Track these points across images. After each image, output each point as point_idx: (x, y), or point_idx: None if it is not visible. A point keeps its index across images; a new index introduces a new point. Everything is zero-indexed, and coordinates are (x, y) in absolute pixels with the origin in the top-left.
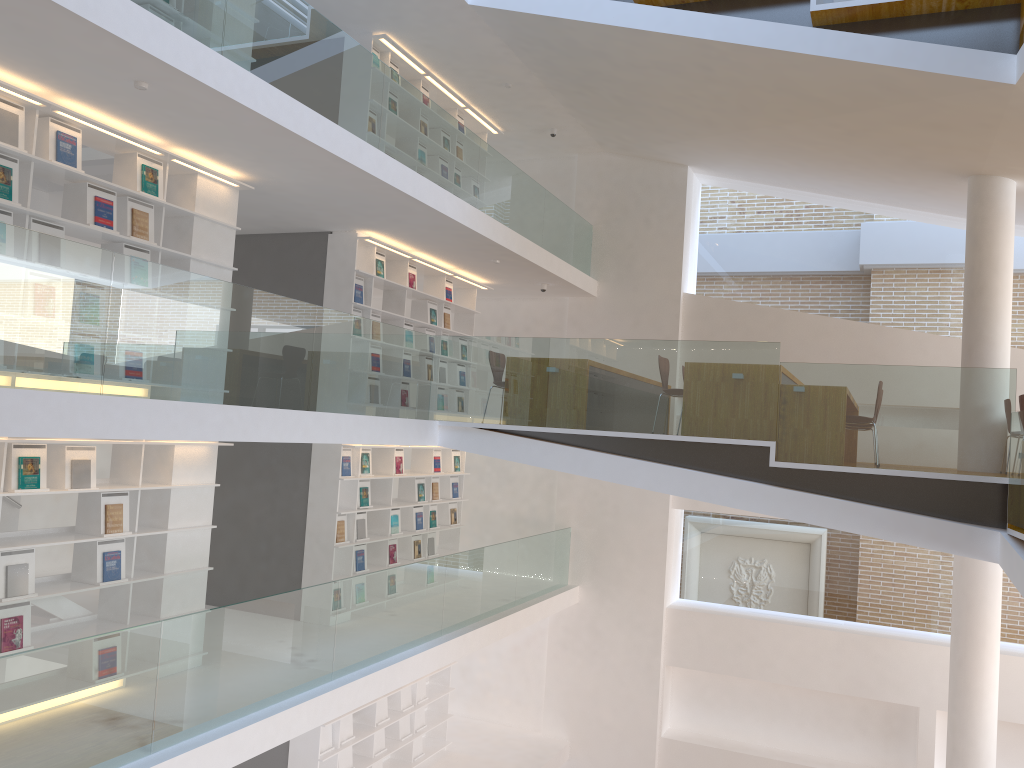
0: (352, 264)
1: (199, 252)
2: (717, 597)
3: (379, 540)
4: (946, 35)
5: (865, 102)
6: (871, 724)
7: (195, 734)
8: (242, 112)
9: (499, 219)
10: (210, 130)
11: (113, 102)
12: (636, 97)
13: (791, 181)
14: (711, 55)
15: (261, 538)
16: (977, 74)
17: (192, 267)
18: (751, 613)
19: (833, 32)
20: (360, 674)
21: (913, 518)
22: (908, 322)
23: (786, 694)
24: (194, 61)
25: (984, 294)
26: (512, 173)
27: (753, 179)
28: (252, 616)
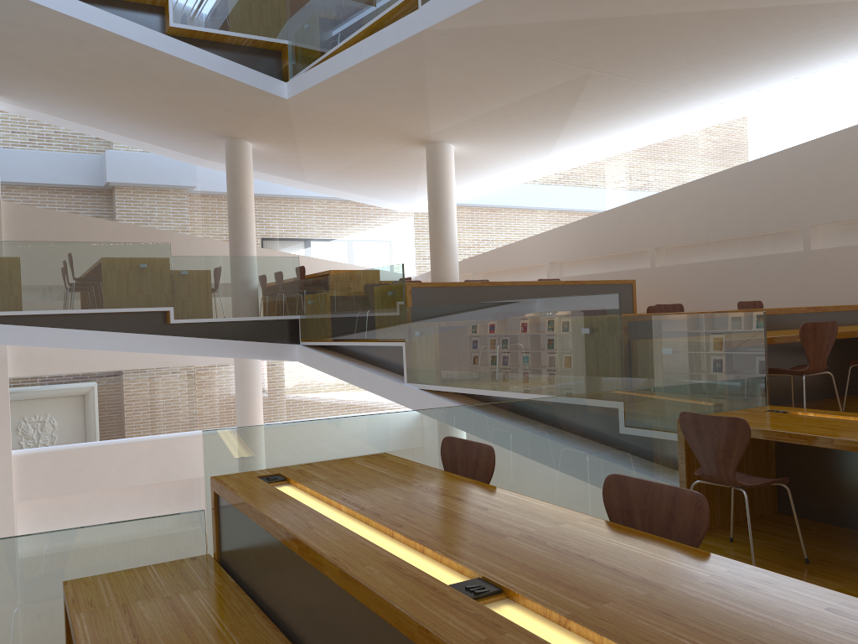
0: None
1: None
2: (53, 440)
3: None
4: (245, 60)
5: (191, 88)
6: (172, 498)
7: None
8: None
9: None
10: None
11: None
12: None
13: (89, 120)
14: (93, 36)
15: None
16: (268, 89)
17: None
18: (82, 445)
19: (186, 44)
20: None
21: (255, 343)
22: (176, 227)
23: (112, 497)
24: None
25: (242, 212)
26: None
27: (54, 113)
28: None
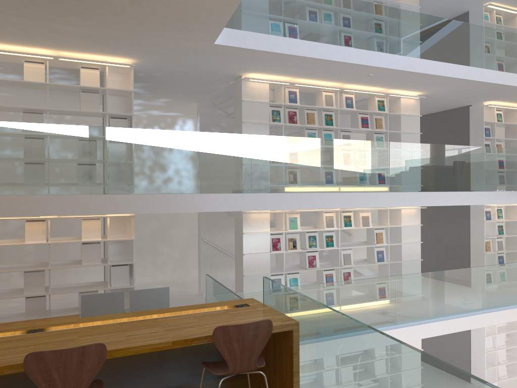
0: (482, 119)
1: (404, 129)
2: None
3: (511, 251)
4: None
5: None
6: None
7: (413, 321)
8: (409, 73)
9: None
10: (400, 81)
11: (362, 82)
12: None
13: None
14: None
15: (450, 249)
16: None
17: (401, 136)
18: None
19: None
20: (494, 310)
21: None
22: None
23: None
24: (386, 61)
25: None
26: None
27: None
28: (434, 278)
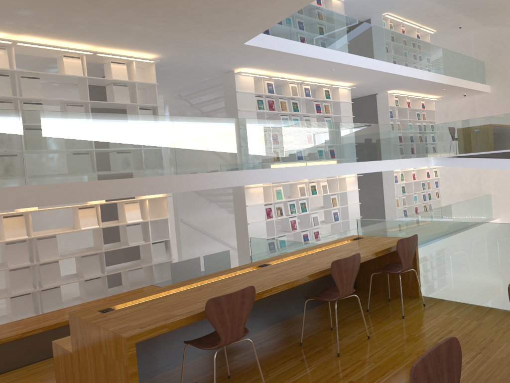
0: (387, 104)
1: (342, 113)
2: None
3: (411, 205)
4: None
5: None
6: None
7: None
8: (360, 69)
9: (443, 73)
10: (347, 75)
11: (320, 75)
12: (498, 7)
13: None
14: None
15: (367, 209)
16: None
17: (341, 119)
18: None
19: None
20: None
21: None
22: None
23: None
24: (348, 59)
25: None
26: (446, 53)
27: None
28: None
